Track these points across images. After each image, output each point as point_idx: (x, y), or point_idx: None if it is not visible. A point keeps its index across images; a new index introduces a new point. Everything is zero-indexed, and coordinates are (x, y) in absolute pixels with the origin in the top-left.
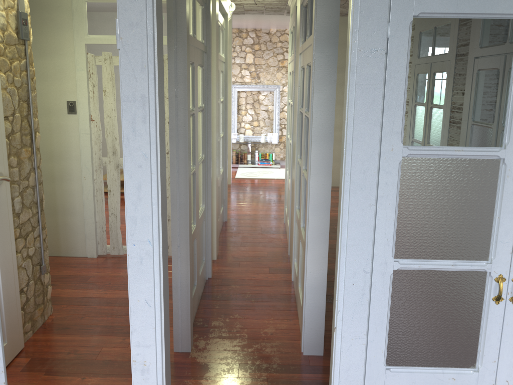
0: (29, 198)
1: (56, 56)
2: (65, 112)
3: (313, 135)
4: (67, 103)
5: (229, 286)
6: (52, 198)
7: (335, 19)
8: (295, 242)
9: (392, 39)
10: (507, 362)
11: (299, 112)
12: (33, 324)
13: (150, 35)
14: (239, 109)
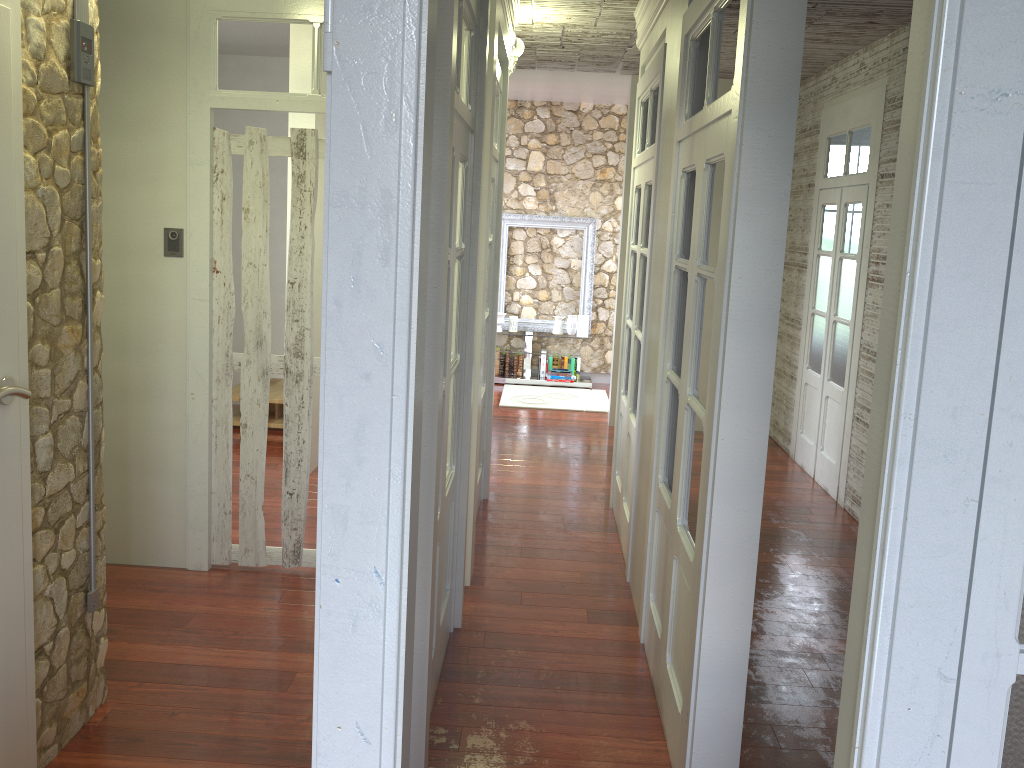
0: (71, 438)
1: (147, 133)
2: (159, 252)
3: (732, 318)
4: (164, 233)
5: (501, 650)
6: (120, 437)
7: (794, 54)
8: (654, 556)
9: None
10: None
11: (673, 268)
12: (61, 727)
13: (410, 38)
14: (511, 263)
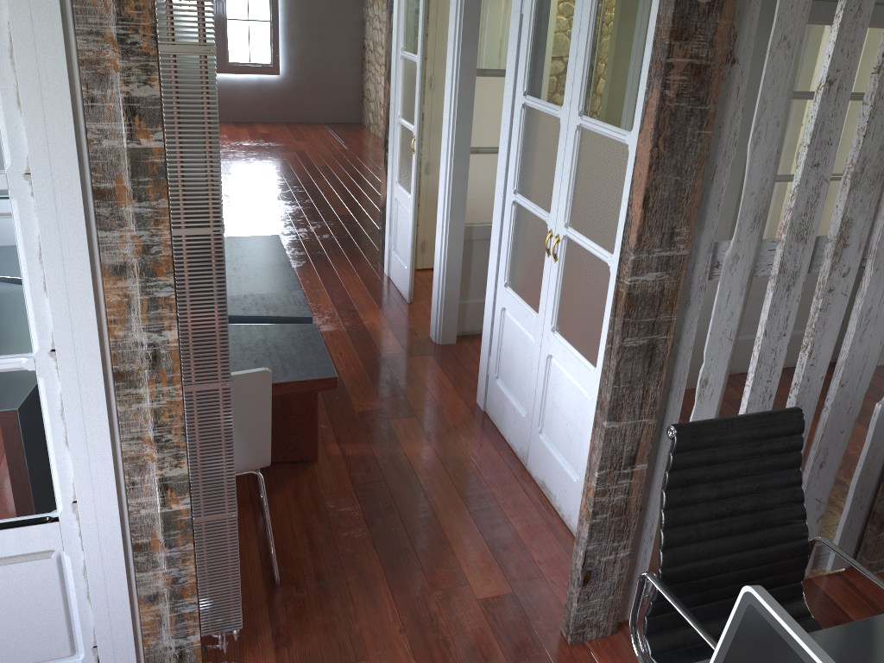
0: None
1: None
2: None
3: None
4: None
5: None
6: None
7: None
8: None
9: (525, 3)
10: (548, 318)
11: None
12: None
13: None
14: None
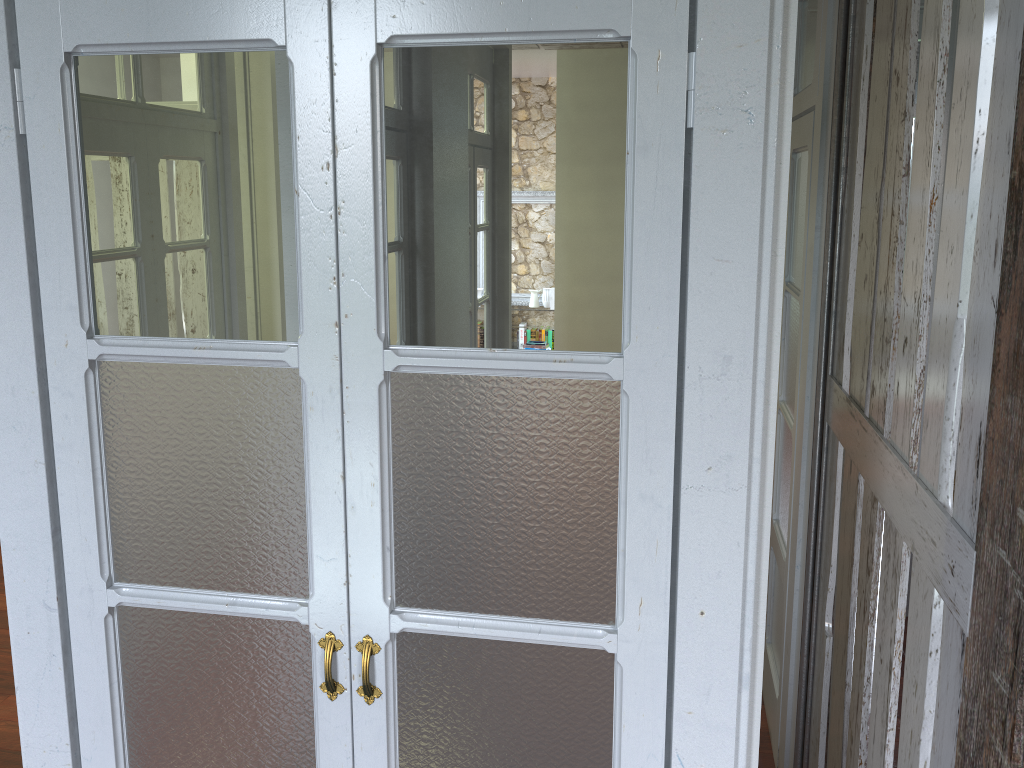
0: None
1: None
2: None
3: None
4: None
5: None
6: None
7: None
8: None
9: (30, 104)
10: None
11: None
12: None
13: None
14: None
